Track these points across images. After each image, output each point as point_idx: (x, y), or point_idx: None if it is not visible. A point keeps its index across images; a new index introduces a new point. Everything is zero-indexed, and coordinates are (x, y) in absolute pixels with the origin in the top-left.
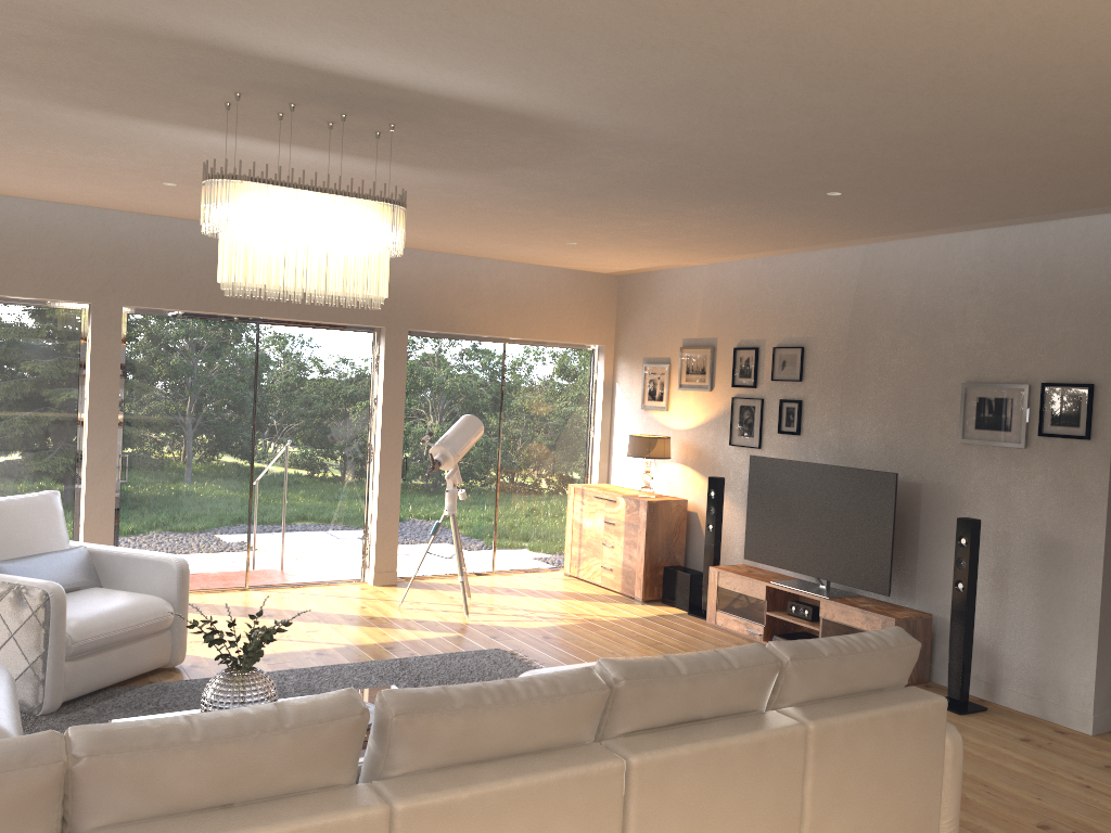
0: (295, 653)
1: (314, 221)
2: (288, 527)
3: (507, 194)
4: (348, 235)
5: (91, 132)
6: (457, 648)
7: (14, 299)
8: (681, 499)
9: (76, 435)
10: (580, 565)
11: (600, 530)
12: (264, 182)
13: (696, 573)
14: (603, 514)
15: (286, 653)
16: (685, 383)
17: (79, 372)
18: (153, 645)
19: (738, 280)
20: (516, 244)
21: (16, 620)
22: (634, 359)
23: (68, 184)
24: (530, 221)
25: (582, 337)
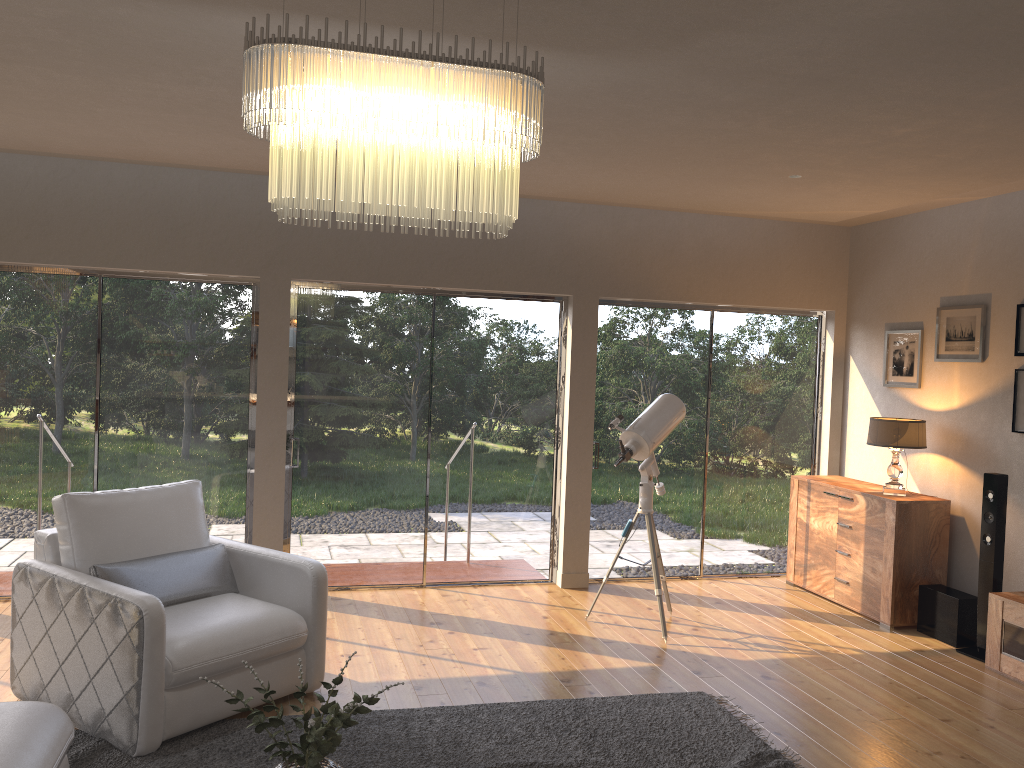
0: (453, 680)
1: (398, 102)
2: (467, 519)
3: (705, 93)
4: (451, 122)
5: (171, 43)
6: (649, 686)
7: (186, 276)
8: (942, 499)
9: (248, 417)
10: (807, 574)
11: (832, 534)
12: (323, 47)
13: (965, 597)
14: (836, 514)
15: (443, 680)
16: (944, 353)
17: (250, 351)
18: (282, 669)
19: (1022, 216)
20: (723, 184)
21: (112, 640)
22: (872, 326)
23: (208, 139)
24: (739, 143)
25: (806, 302)
